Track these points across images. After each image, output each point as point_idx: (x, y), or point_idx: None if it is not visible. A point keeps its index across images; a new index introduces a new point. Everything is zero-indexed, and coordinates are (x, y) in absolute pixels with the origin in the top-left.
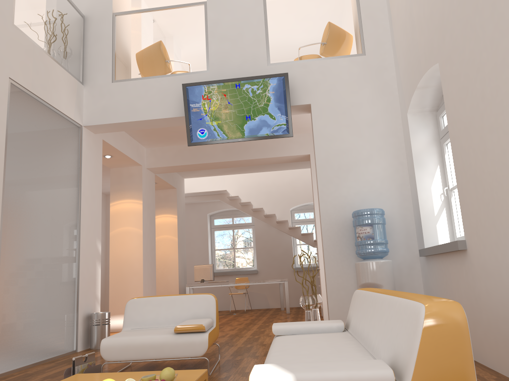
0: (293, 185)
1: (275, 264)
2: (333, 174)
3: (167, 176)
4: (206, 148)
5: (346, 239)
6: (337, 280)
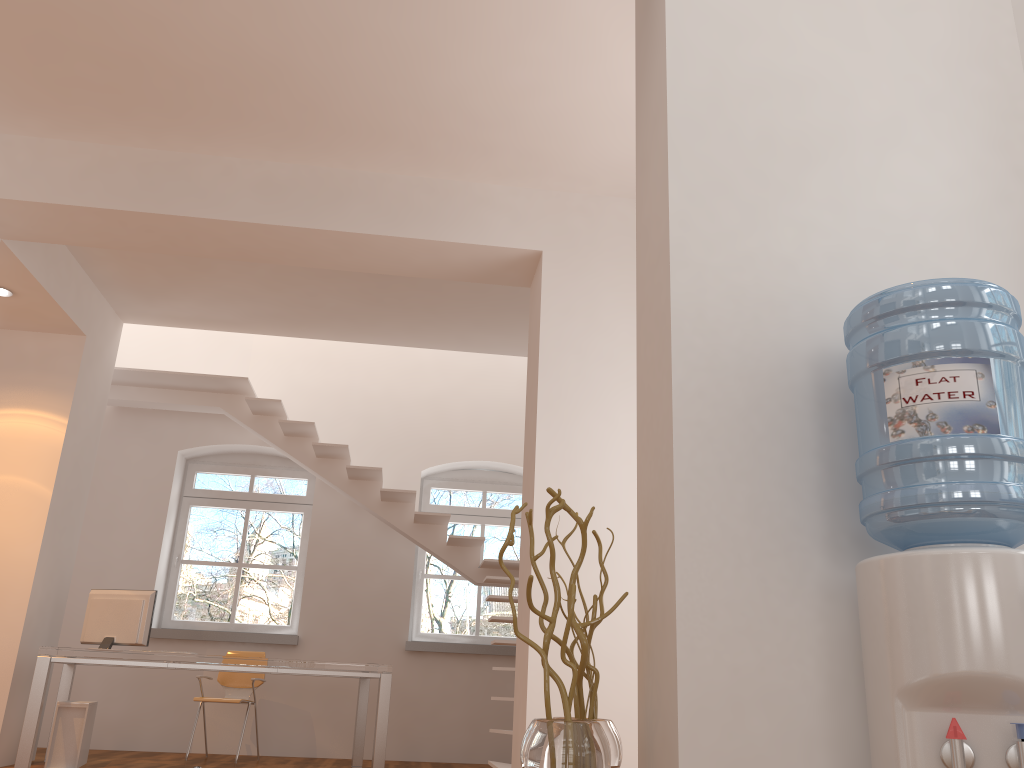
0: (439, 408)
1: (354, 623)
2: (741, 164)
3: (58, 279)
4: (198, 171)
5: (787, 452)
6: (735, 651)
